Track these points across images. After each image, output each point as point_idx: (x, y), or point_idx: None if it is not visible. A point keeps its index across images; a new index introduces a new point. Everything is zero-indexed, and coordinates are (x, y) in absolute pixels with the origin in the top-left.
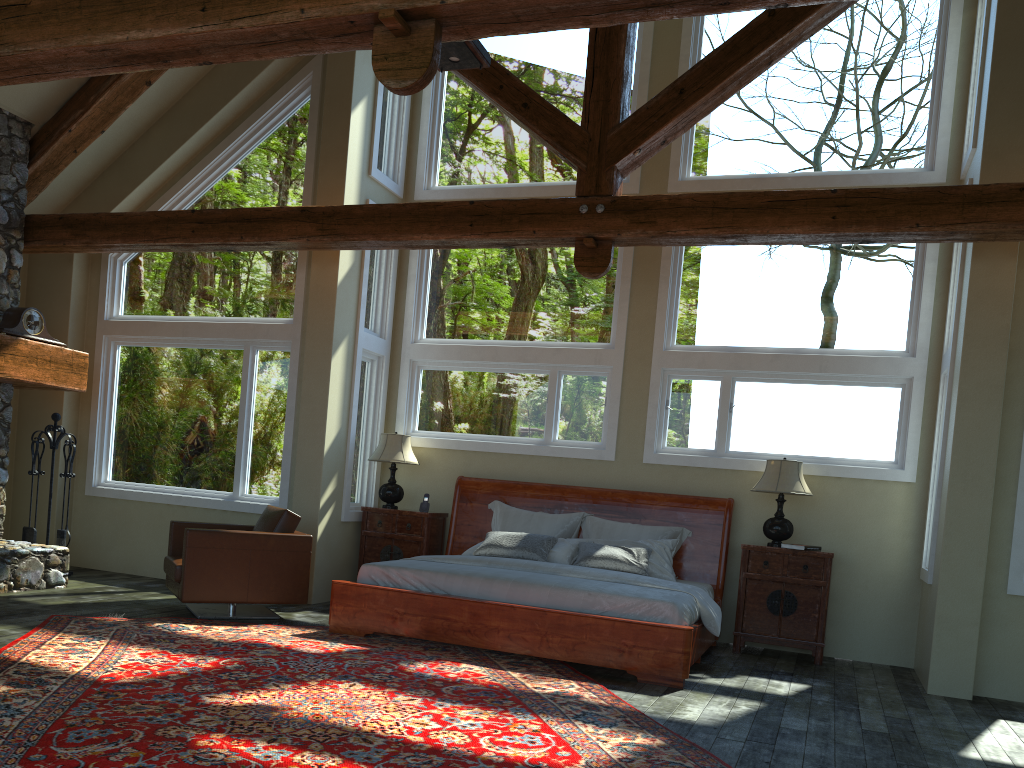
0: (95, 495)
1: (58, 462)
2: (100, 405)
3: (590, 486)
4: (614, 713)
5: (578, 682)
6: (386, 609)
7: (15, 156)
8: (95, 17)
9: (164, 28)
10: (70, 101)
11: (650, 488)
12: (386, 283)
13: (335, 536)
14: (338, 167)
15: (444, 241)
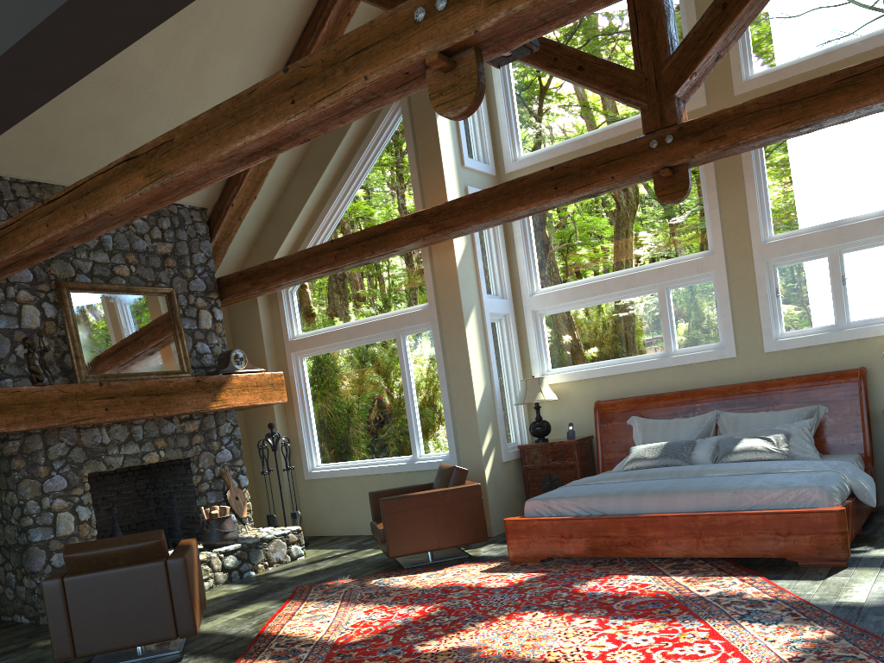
0: (312, 478)
1: (280, 459)
2: (300, 407)
3: (718, 385)
4: (779, 607)
5: (740, 577)
6: (553, 536)
7: (200, 237)
8: (219, 134)
9: (268, 126)
10: (227, 182)
11: (777, 374)
12: (497, 251)
13: (501, 475)
14: (436, 168)
15: (535, 208)
